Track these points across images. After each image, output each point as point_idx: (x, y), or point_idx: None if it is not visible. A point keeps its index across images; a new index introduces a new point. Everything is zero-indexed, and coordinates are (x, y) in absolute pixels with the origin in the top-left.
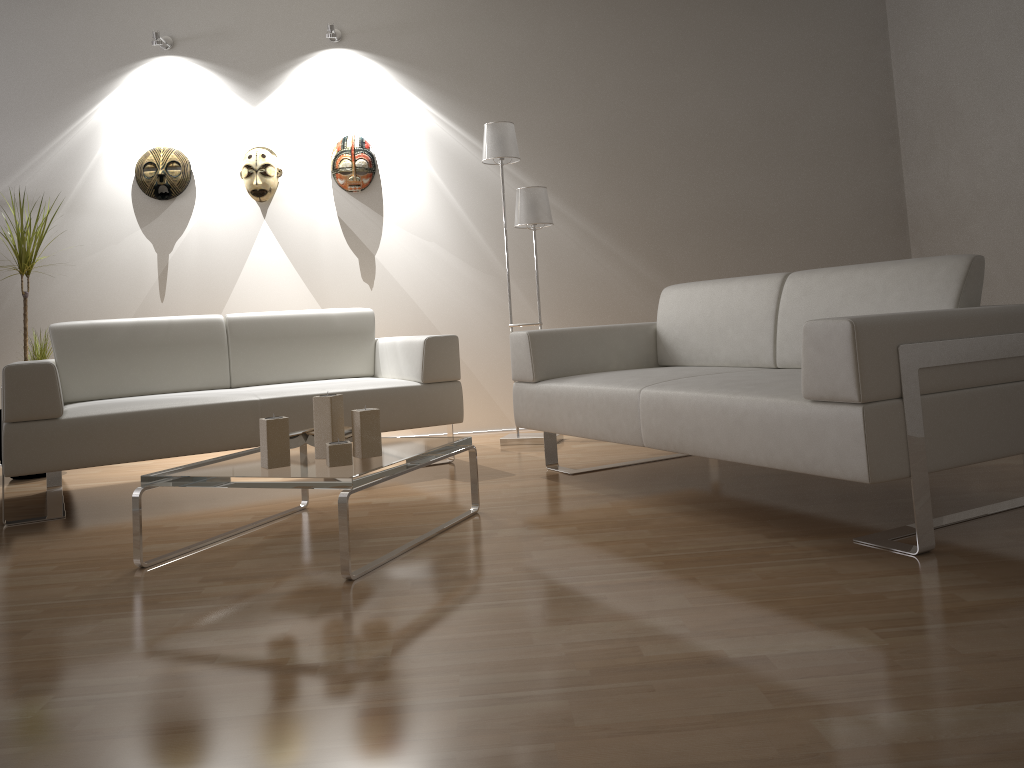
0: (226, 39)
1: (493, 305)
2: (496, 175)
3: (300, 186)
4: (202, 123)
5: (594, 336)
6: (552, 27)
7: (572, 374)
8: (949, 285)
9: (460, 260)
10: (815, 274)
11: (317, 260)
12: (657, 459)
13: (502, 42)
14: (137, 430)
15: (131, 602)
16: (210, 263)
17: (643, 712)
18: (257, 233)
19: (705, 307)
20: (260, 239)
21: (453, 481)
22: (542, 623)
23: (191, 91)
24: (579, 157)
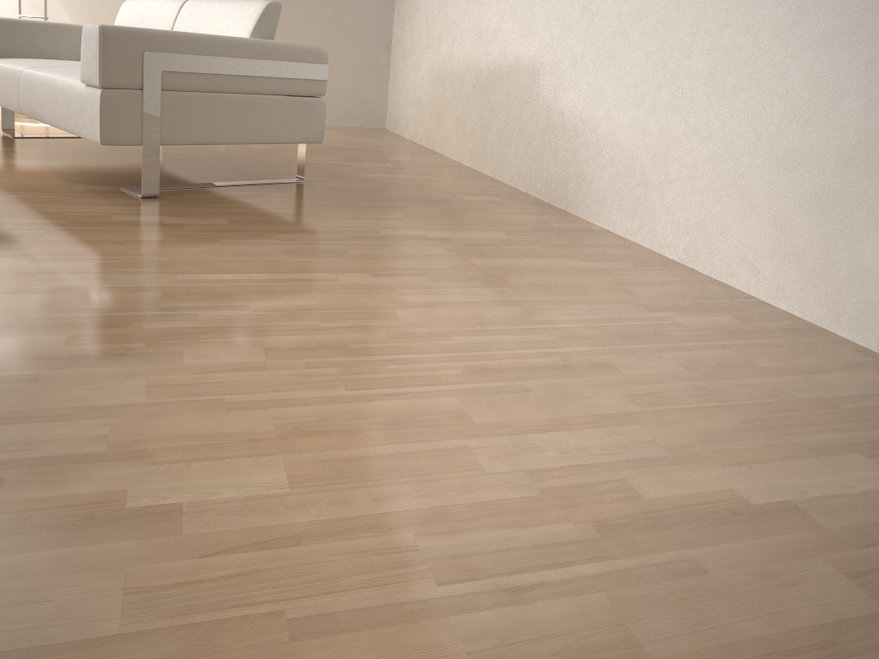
0: None
1: None
2: None
3: None
4: None
5: (47, 30)
6: None
7: (20, 58)
8: (251, 21)
9: None
10: (198, 2)
11: None
12: None
13: None
14: None
15: None
16: None
17: None
18: None
19: (139, 19)
20: None
21: None
22: None
23: None
24: None
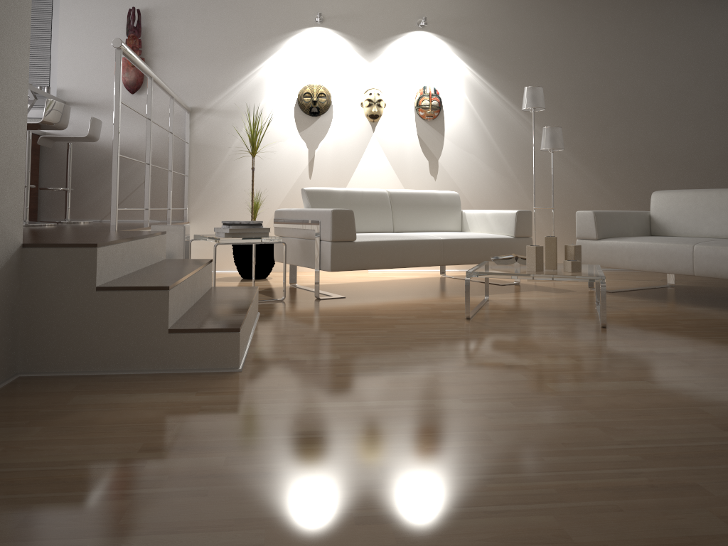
0: (355, 19)
1: (506, 195)
2: (512, 116)
3: (395, 114)
4: (338, 71)
5: (622, 216)
6: (550, 29)
7: (613, 236)
8: None
9: (488, 166)
10: None
11: (403, 160)
12: (648, 288)
13: (520, 35)
14: (389, 251)
15: (505, 330)
16: (339, 157)
17: None
18: (369, 141)
19: (690, 204)
20: (370, 145)
21: (545, 292)
22: None
23: (332, 50)
24: (561, 109)
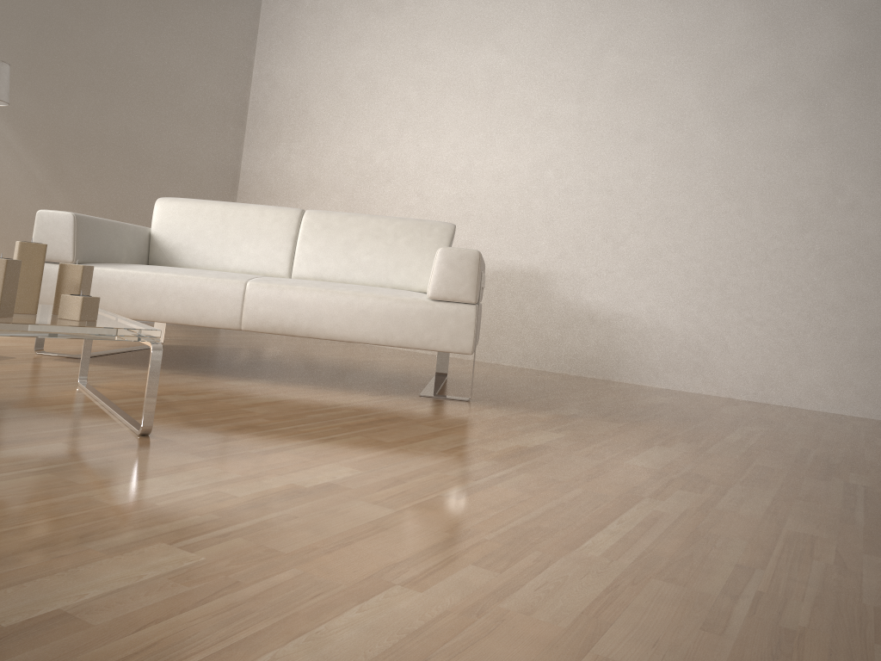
0: None
1: None
2: None
3: None
4: None
5: (116, 229)
6: None
7: (99, 262)
8: (442, 239)
9: None
10: (333, 215)
11: None
12: (131, 350)
13: None
14: None
15: None
16: None
17: (568, 471)
18: None
19: (217, 222)
20: None
21: None
22: (394, 444)
23: None
24: (2, 42)
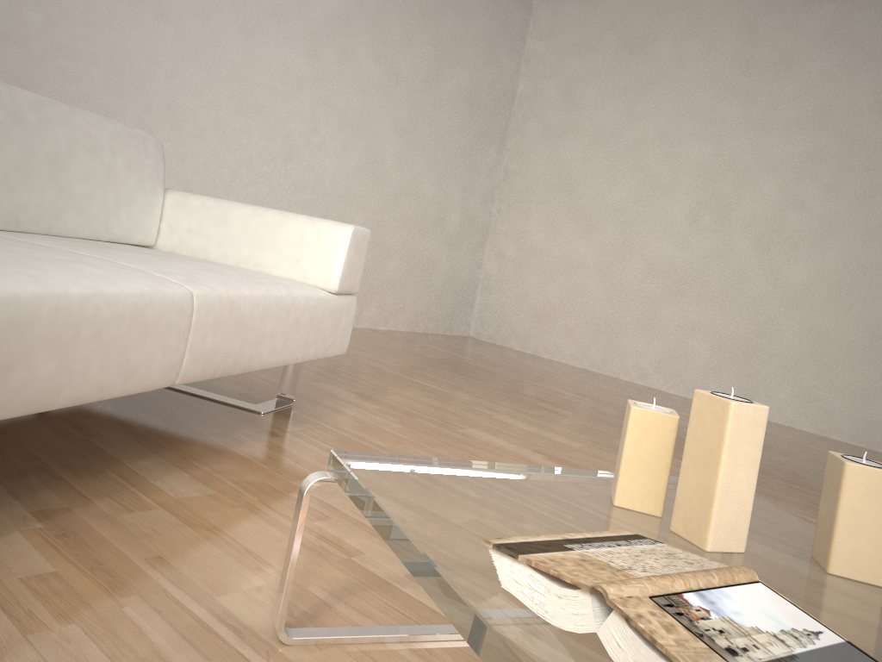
0: None
1: None
2: None
3: None
4: None
5: None
6: None
7: None
8: (159, 164)
9: None
10: (19, 94)
11: None
12: None
13: None
14: None
15: None
16: None
17: None
18: None
19: None
20: None
21: None
22: None
23: None
24: None
